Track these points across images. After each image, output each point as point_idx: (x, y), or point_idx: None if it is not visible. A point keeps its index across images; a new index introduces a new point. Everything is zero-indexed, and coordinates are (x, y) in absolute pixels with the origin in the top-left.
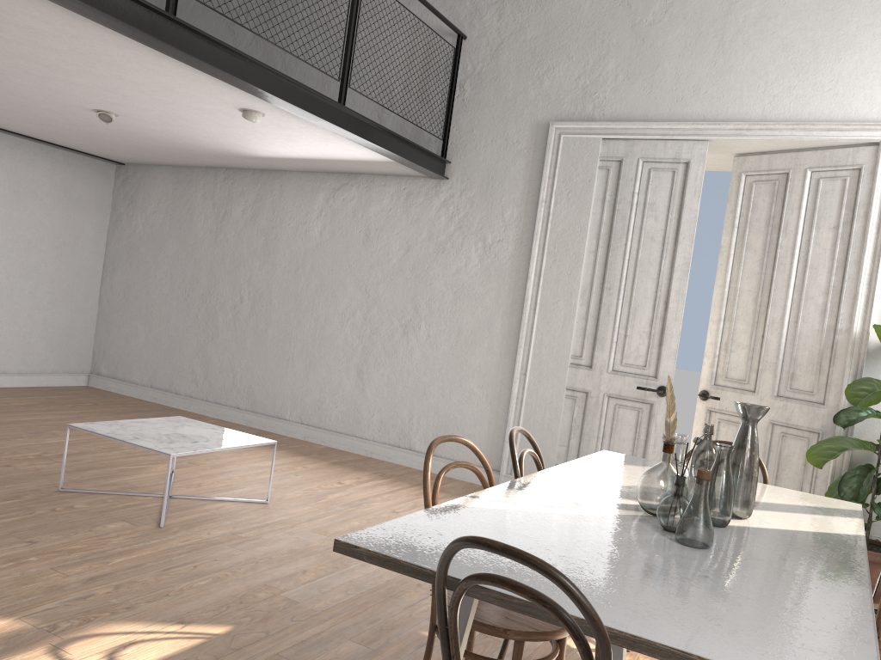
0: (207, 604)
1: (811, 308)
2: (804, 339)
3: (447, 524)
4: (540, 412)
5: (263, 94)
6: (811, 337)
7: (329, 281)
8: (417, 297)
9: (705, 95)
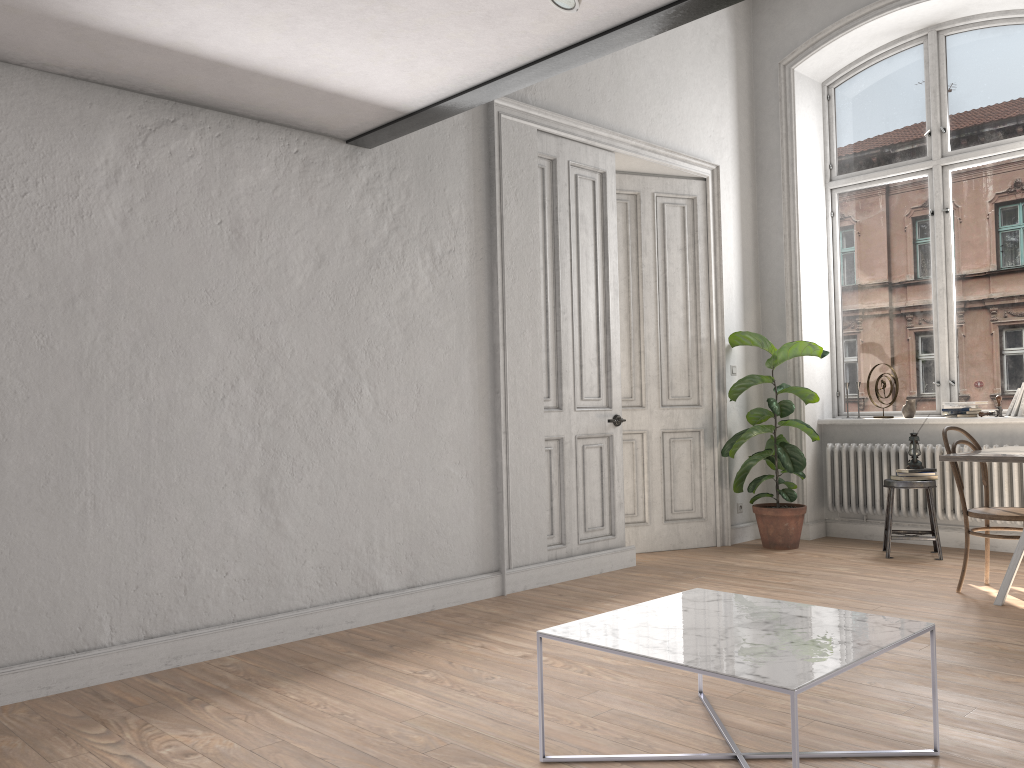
0: None
1: (675, 321)
2: (675, 351)
3: None
4: (526, 477)
5: None
6: (679, 348)
7: (164, 324)
8: (349, 342)
9: (610, 104)
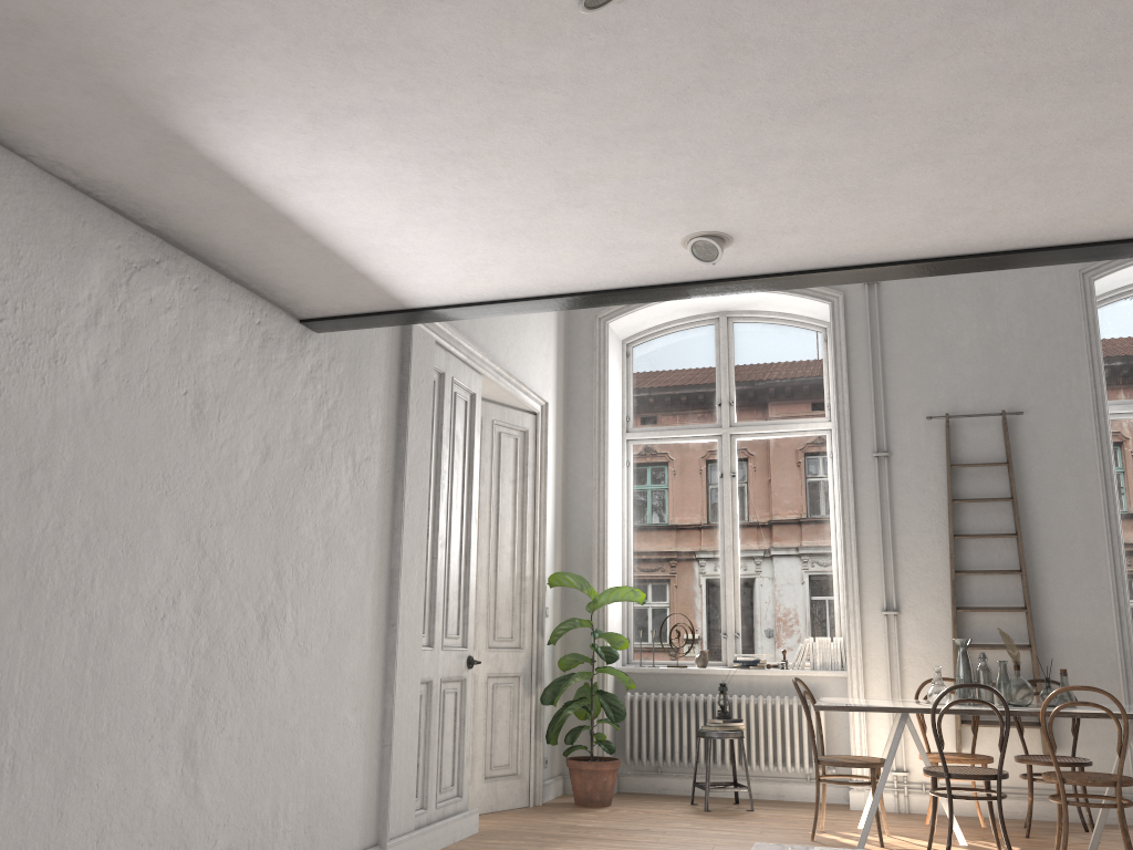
0: None
1: (504, 556)
2: (502, 587)
3: None
4: (404, 727)
5: (832, 281)
6: (506, 584)
7: (119, 514)
8: (281, 555)
9: (483, 326)
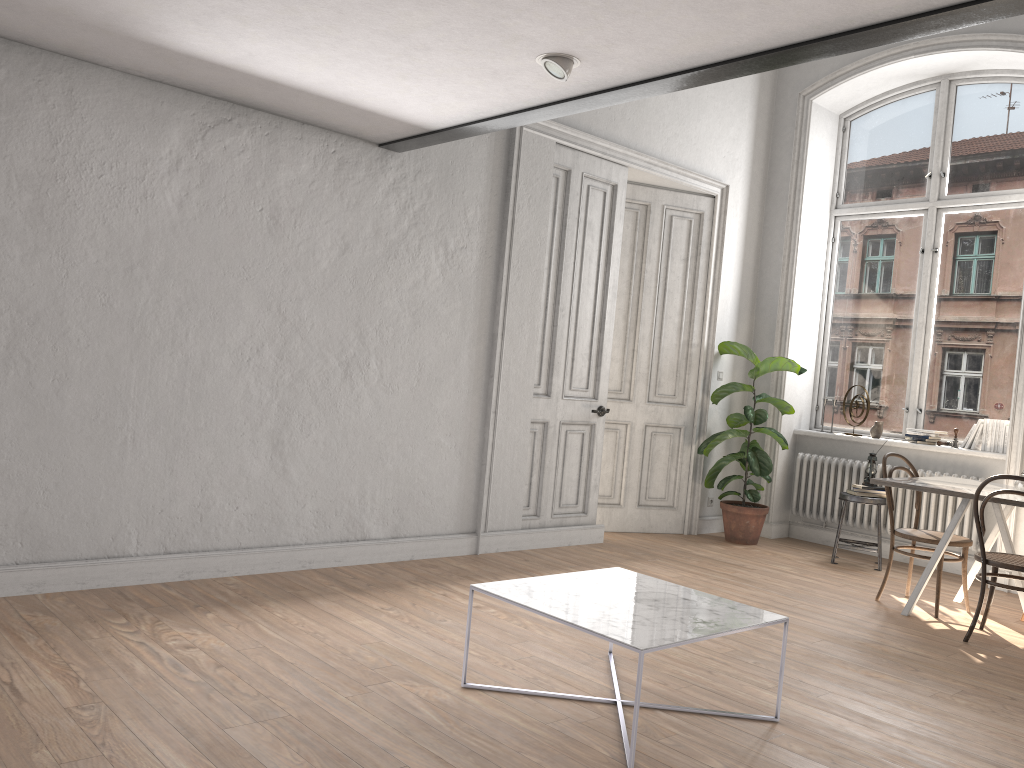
0: (1017, 725)
1: (670, 326)
2: (666, 352)
3: None
4: (509, 453)
5: (711, 78)
6: (671, 350)
7: (205, 293)
8: (363, 321)
9: (629, 122)
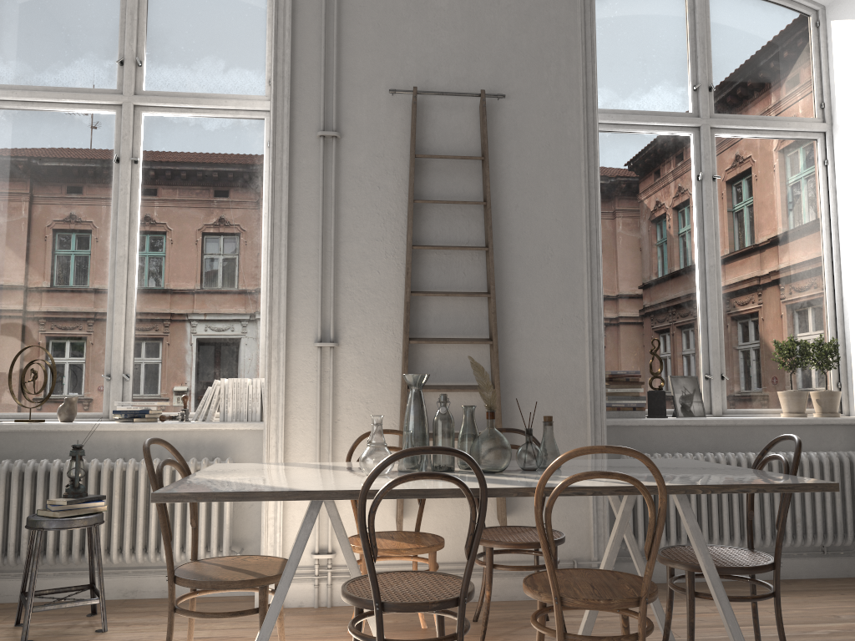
0: None
1: None
2: None
3: (723, 480)
4: None
5: None
6: None
7: None
8: None
9: None
